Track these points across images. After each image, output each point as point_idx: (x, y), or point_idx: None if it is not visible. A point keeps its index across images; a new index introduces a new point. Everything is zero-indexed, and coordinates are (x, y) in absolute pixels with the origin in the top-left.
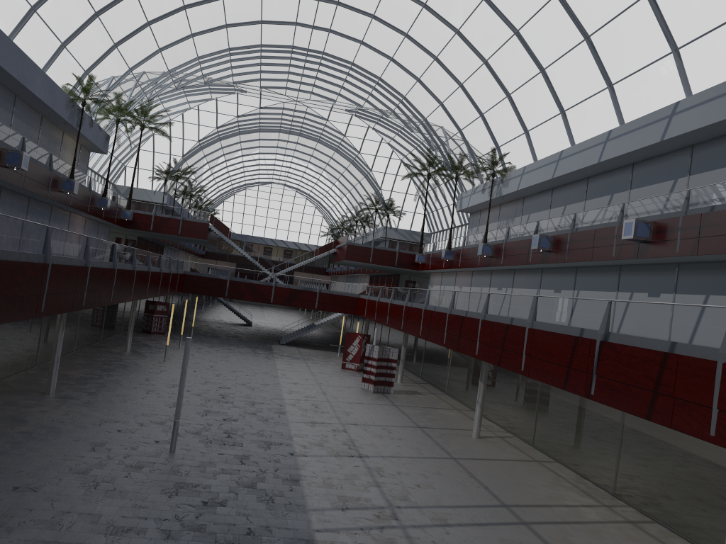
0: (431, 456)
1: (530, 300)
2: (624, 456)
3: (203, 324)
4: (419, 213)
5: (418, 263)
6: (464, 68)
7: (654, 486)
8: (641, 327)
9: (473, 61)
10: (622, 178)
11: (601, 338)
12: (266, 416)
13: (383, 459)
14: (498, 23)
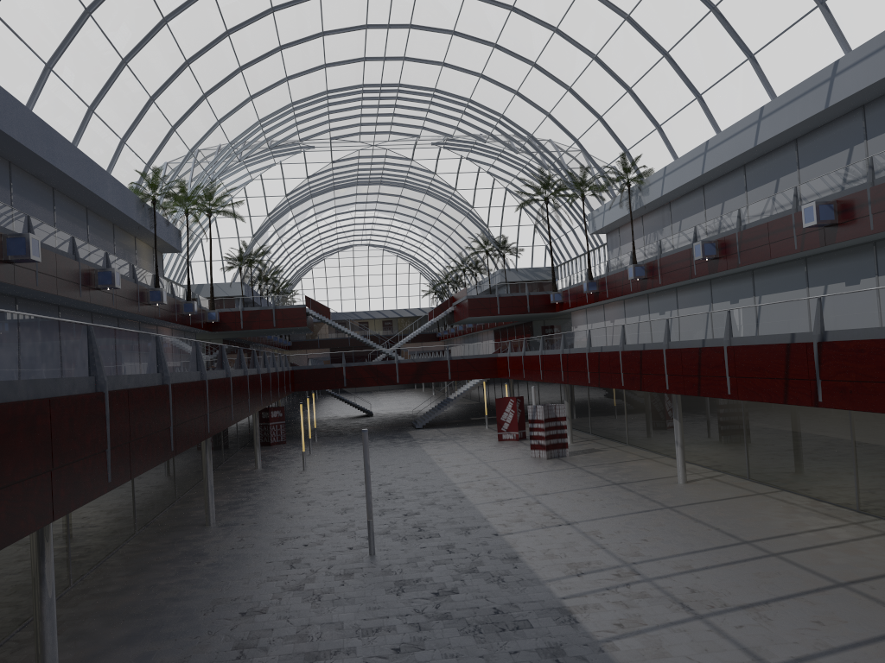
0: (643, 510)
1: (721, 316)
2: (862, 466)
3: (318, 424)
4: (538, 245)
5: (554, 304)
6: (570, 69)
7: None
8: (862, 318)
9: (580, 60)
10: (785, 158)
11: (818, 339)
12: (446, 503)
13: (594, 522)
14: (603, 11)
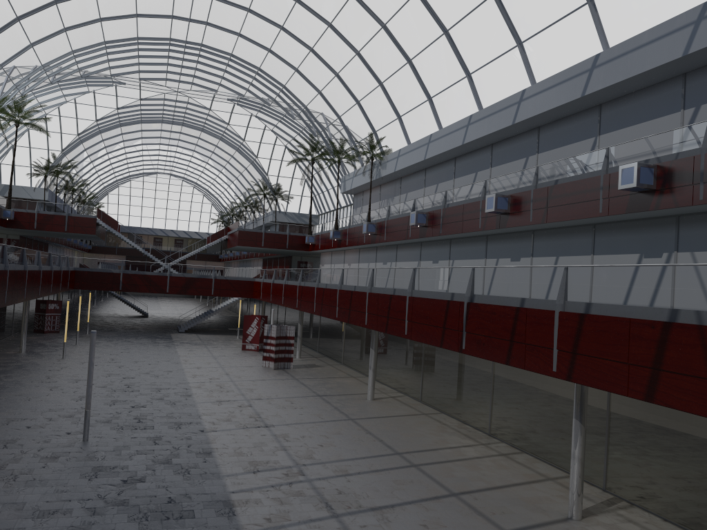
0: (331, 419)
1: (409, 272)
2: (496, 400)
3: (97, 319)
4: (306, 196)
5: (309, 244)
6: (339, 59)
7: (521, 422)
8: (499, 288)
9: (347, 53)
10: (483, 157)
11: (468, 300)
12: (173, 399)
13: (288, 426)
14: (366, 17)
